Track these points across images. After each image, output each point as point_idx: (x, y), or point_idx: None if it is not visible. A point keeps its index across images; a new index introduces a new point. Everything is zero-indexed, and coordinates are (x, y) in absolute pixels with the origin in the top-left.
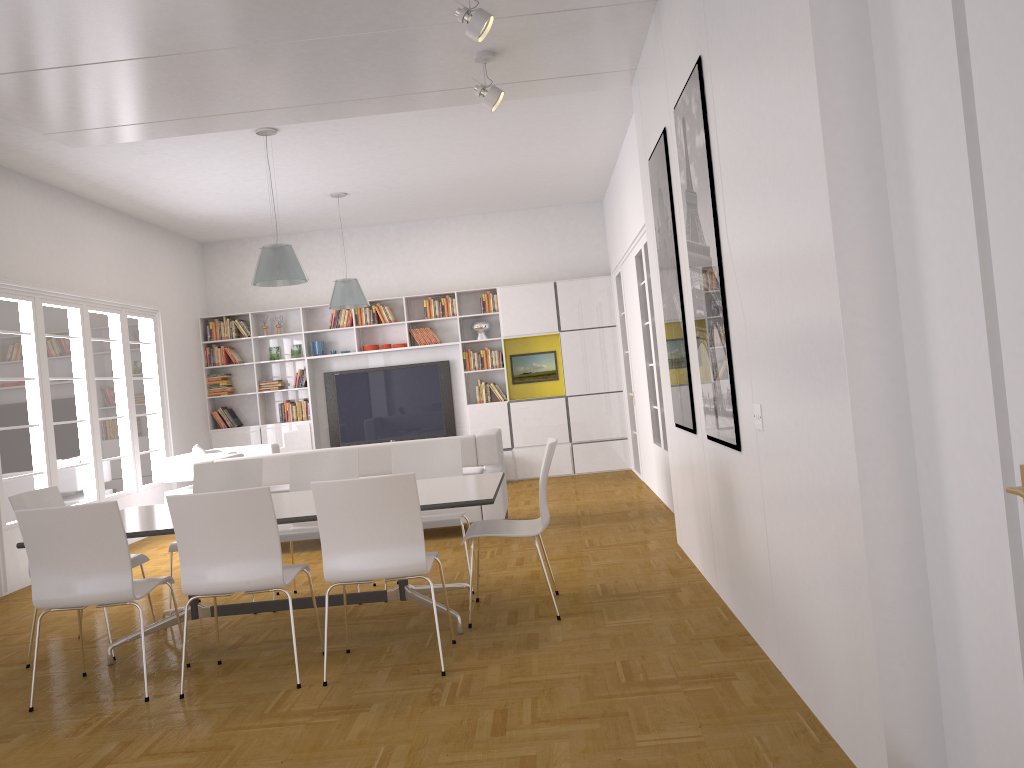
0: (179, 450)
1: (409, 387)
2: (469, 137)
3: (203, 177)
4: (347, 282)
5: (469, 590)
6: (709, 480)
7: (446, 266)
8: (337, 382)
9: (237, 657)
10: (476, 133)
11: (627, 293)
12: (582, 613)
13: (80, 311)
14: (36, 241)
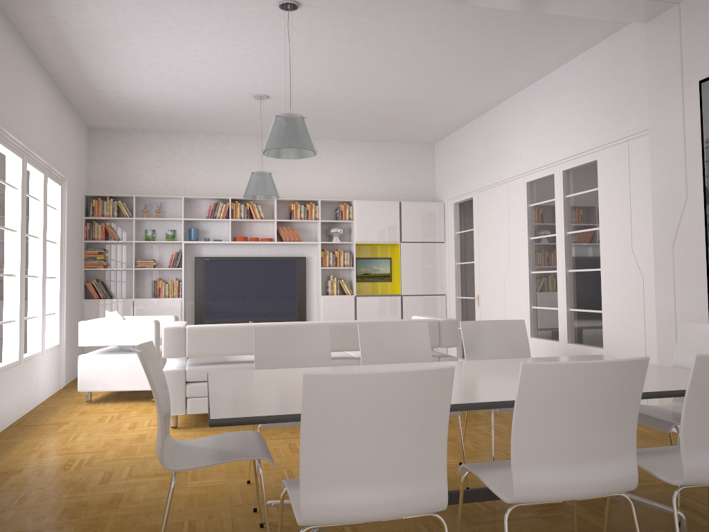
0: (66, 316)
1: (270, 276)
2: (433, 56)
3: (170, 50)
4: (265, 174)
5: None
6: None
7: (308, 178)
8: (206, 266)
9: None
10: (443, 53)
11: (488, 214)
12: None
13: (22, 162)
14: (1, 77)
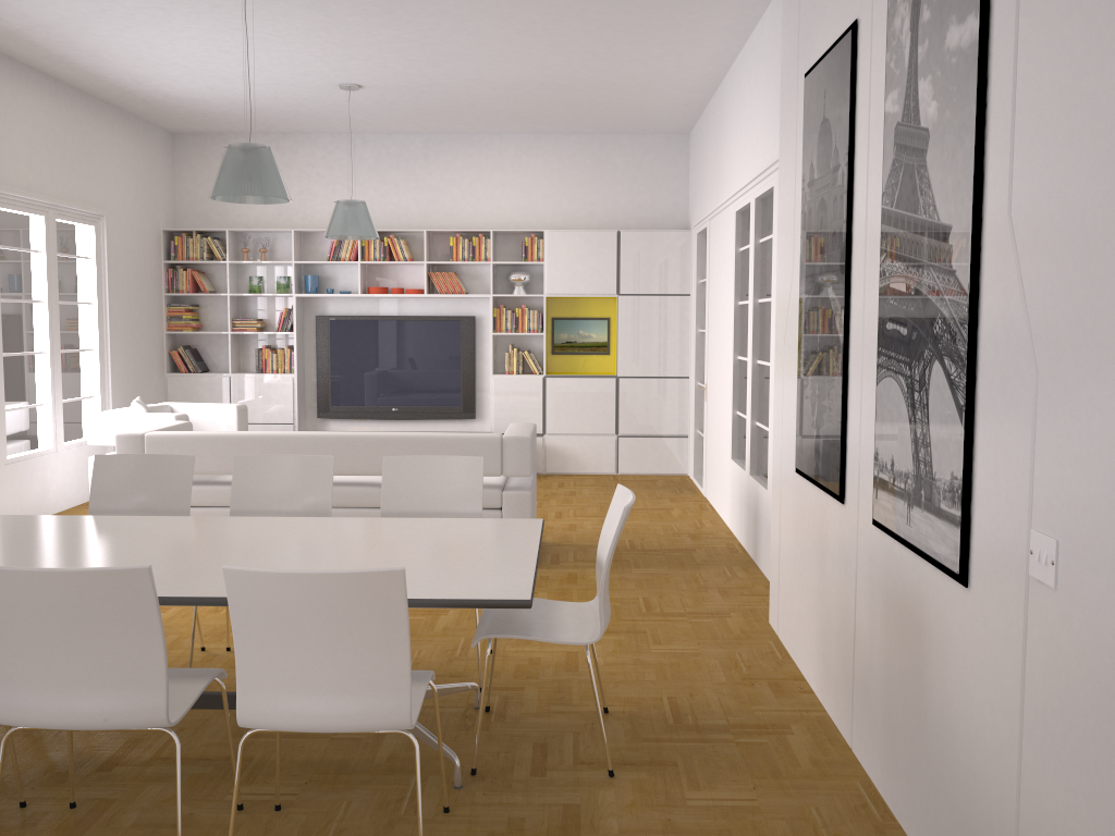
0: (121, 398)
1: (422, 345)
2: (533, 22)
3: (163, 40)
4: (352, 205)
5: (476, 692)
6: (863, 583)
7: (483, 196)
8: (332, 329)
9: (105, 793)
10: (544, 17)
11: (714, 257)
12: (646, 764)
13: None
14: None
